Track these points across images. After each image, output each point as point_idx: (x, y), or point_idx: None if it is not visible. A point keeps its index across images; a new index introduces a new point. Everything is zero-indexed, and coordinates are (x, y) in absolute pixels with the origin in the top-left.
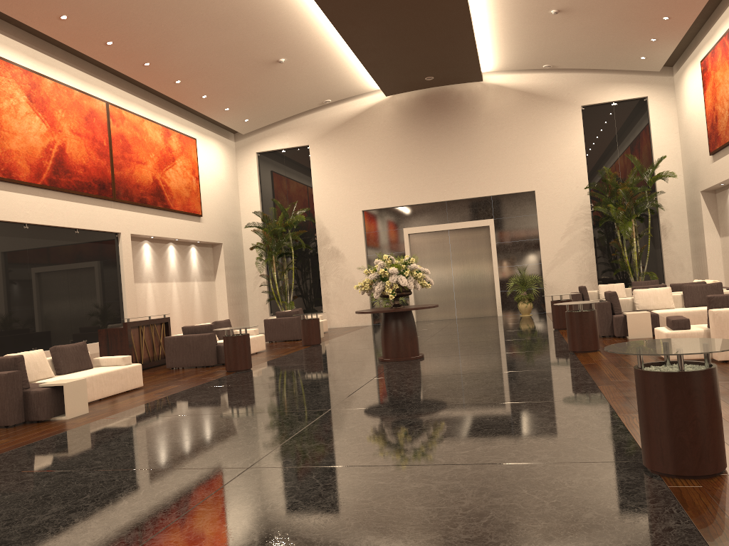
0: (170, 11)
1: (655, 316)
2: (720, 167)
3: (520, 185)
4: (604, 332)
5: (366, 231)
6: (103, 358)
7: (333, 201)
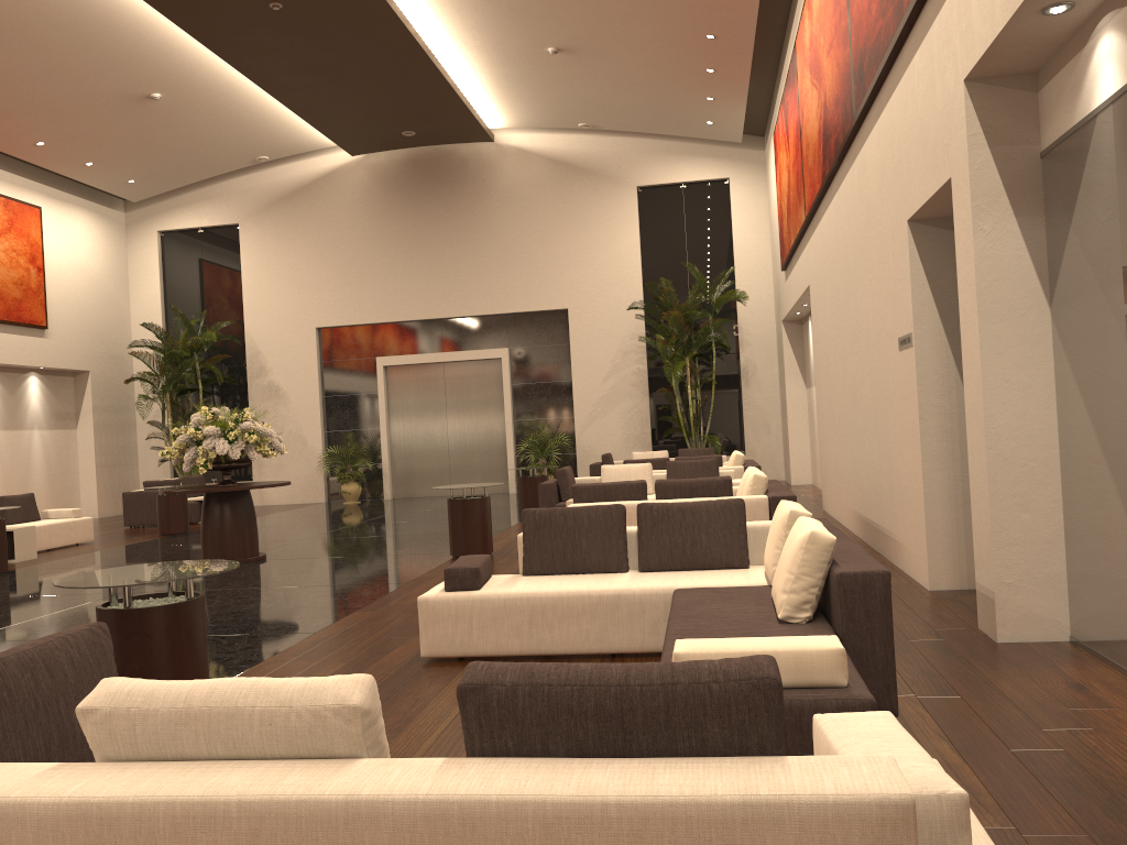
0: None
1: None
2: (789, 289)
3: (548, 299)
4: None
5: (322, 359)
6: None
7: (273, 312)
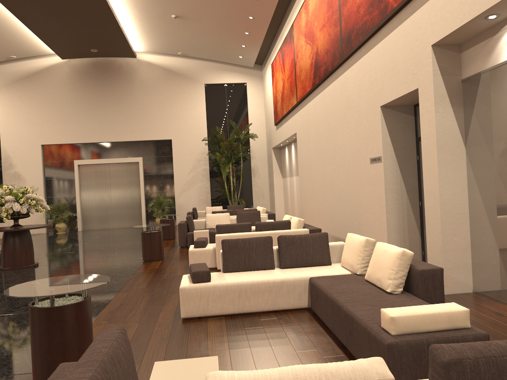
0: None
1: (213, 233)
2: (279, 134)
3: (162, 134)
4: (182, 244)
5: (44, 160)
6: None
7: (17, 136)
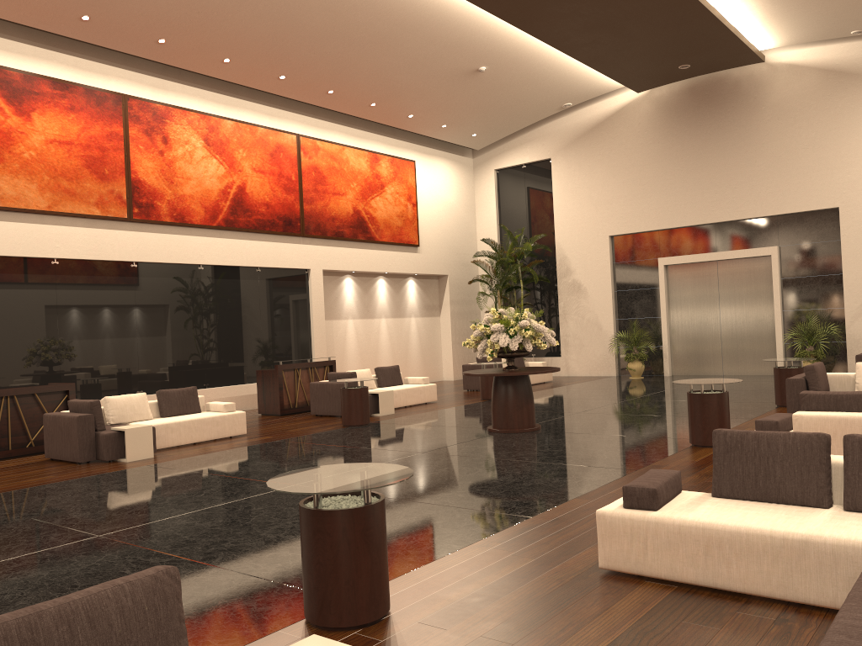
0: (328, 38)
1: None
2: None
3: (817, 200)
4: None
5: (614, 261)
6: (212, 403)
7: (576, 225)
